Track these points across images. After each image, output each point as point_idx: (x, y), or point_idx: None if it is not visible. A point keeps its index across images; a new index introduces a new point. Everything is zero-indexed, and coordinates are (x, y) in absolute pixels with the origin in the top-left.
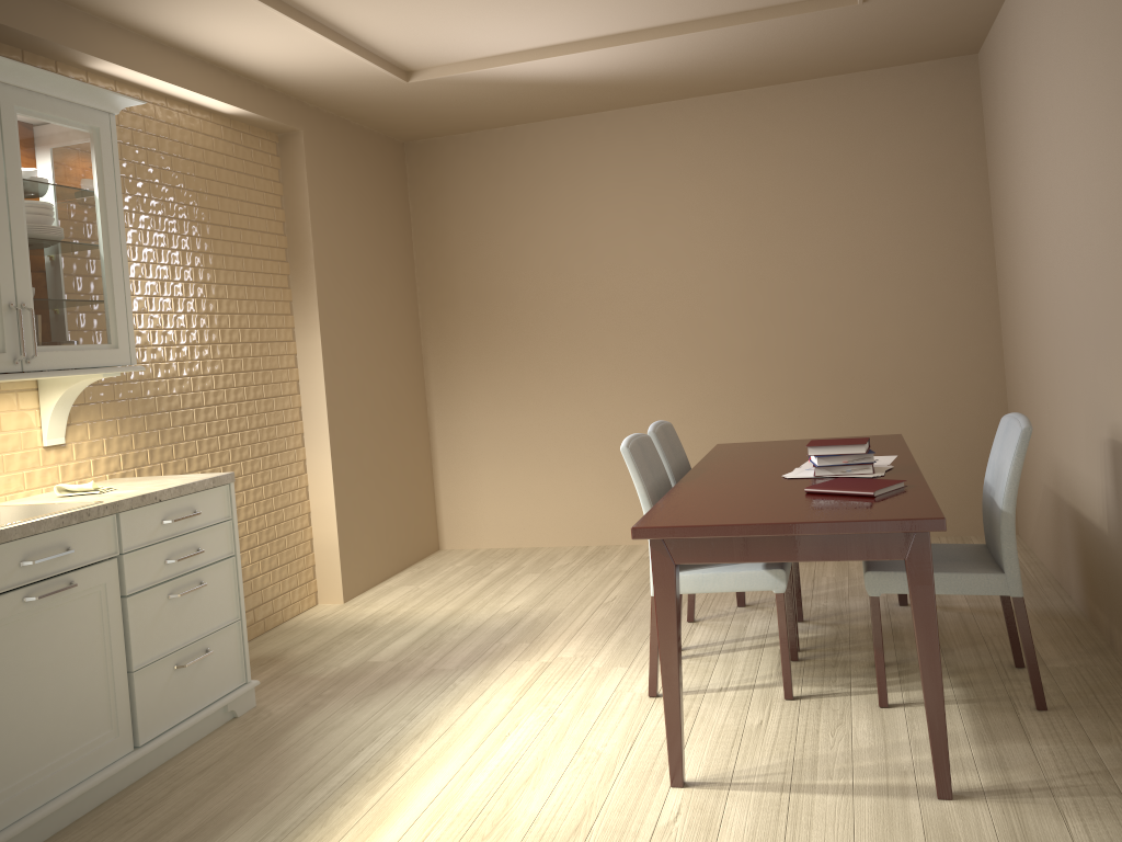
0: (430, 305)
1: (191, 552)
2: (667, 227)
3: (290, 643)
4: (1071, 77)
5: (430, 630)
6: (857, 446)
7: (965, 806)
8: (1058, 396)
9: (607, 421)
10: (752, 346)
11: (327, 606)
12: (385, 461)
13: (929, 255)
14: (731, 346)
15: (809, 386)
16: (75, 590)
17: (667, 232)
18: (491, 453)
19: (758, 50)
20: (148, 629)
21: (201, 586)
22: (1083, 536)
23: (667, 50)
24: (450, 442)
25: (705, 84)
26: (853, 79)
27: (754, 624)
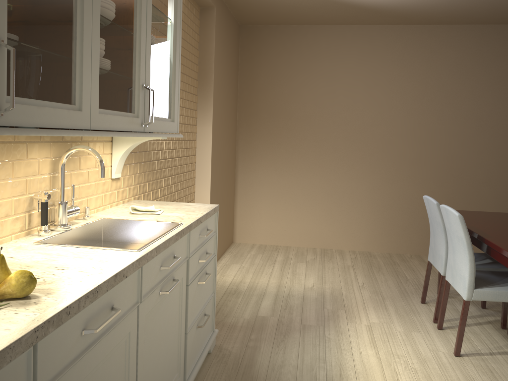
0: (243, 113)
1: (204, 254)
2: (379, 89)
3: None
4: None
5: (276, 296)
6: None
7: None
8: None
9: (333, 185)
10: (414, 156)
11: None
12: (223, 195)
13: None
14: (404, 155)
15: (441, 179)
16: (174, 283)
17: (378, 92)
18: (268, 195)
19: (465, 4)
20: (191, 305)
21: (209, 275)
22: None
23: None
24: (246, 187)
25: (416, 18)
26: (485, 27)
27: (460, 308)
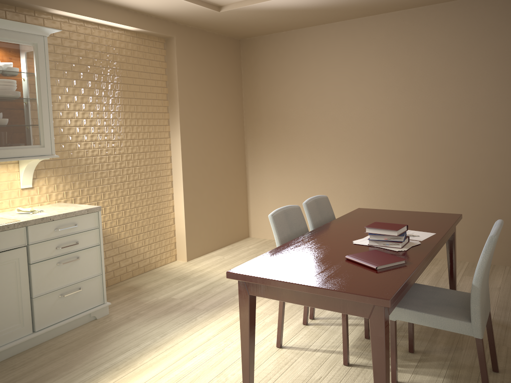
0: (249, 120)
1: (72, 243)
2: (364, 84)
3: (149, 280)
4: None
5: (209, 284)
6: (392, 231)
7: None
8: None
9: (328, 183)
10: (405, 151)
11: (179, 262)
12: (217, 195)
13: None
14: (394, 150)
15: (436, 174)
16: None
17: (364, 87)
18: (273, 194)
19: None
20: (44, 279)
21: (75, 259)
22: None
23: None
24: (255, 186)
25: (385, 7)
26: (474, 0)
27: None
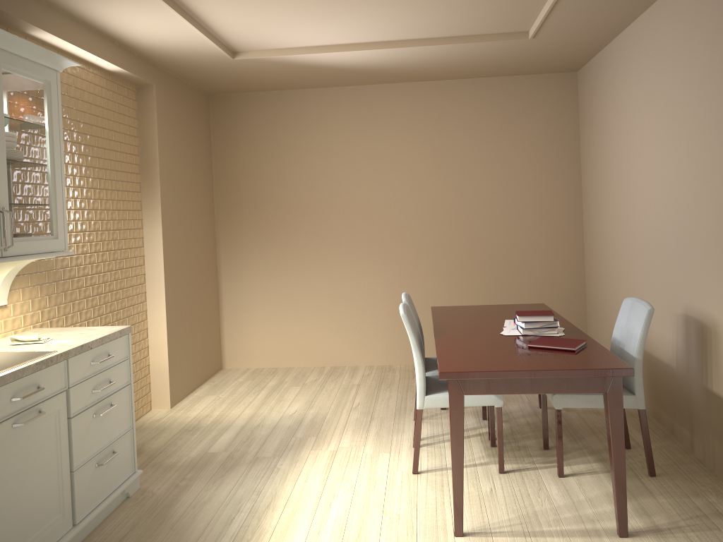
0: (222, 205)
1: (106, 383)
2: (385, 163)
3: (144, 439)
4: (667, 99)
5: (242, 428)
6: (548, 316)
7: (637, 541)
8: (636, 283)
9: (340, 286)
10: (435, 242)
11: (159, 411)
12: (194, 310)
13: (544, 191)
14: (422, 241)
15: (469, 268)
16: (41, 416)
17: (385, 167)
18: (261, 305)
19: (458, 59)
20: (82, 440)
21: (113, 407)
22: (651, 367)
23: (405, 54)
24: (233, 297)
25: (416, 75)
26: (503, 80)
27: None
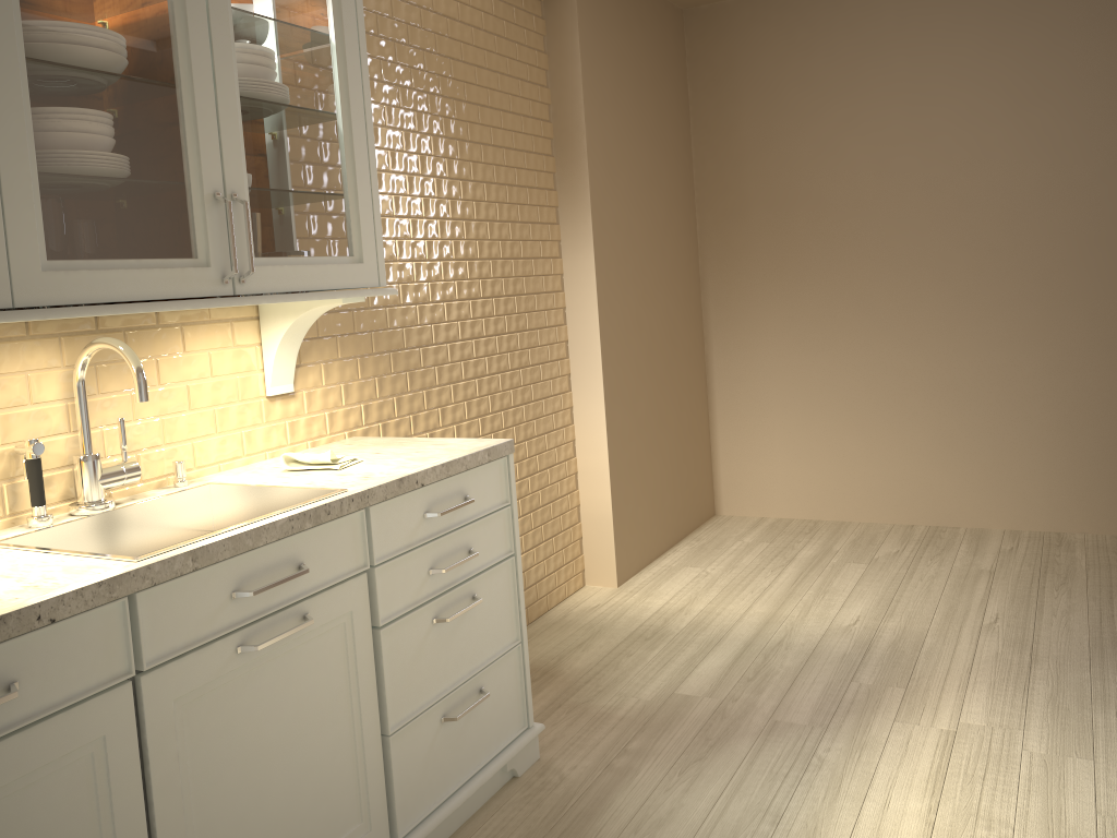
0: (711, 215)
1: (460, 554)
2: (1050, 107)
3: (563, 646)
4: None
5: (746, 647)
6: None
7: None
8: None
9: (947, 367)
10: None
11: (597, 590)
12: (660, 408)
13: None
14: None
15: None
16: (309, 626)
17: (1050, 114)
18: (785, 401)
19: None
20: (407, 671)
21: (474, 603)
22: None
23: None
24: (733, 385)
25: None
26: None
27: None
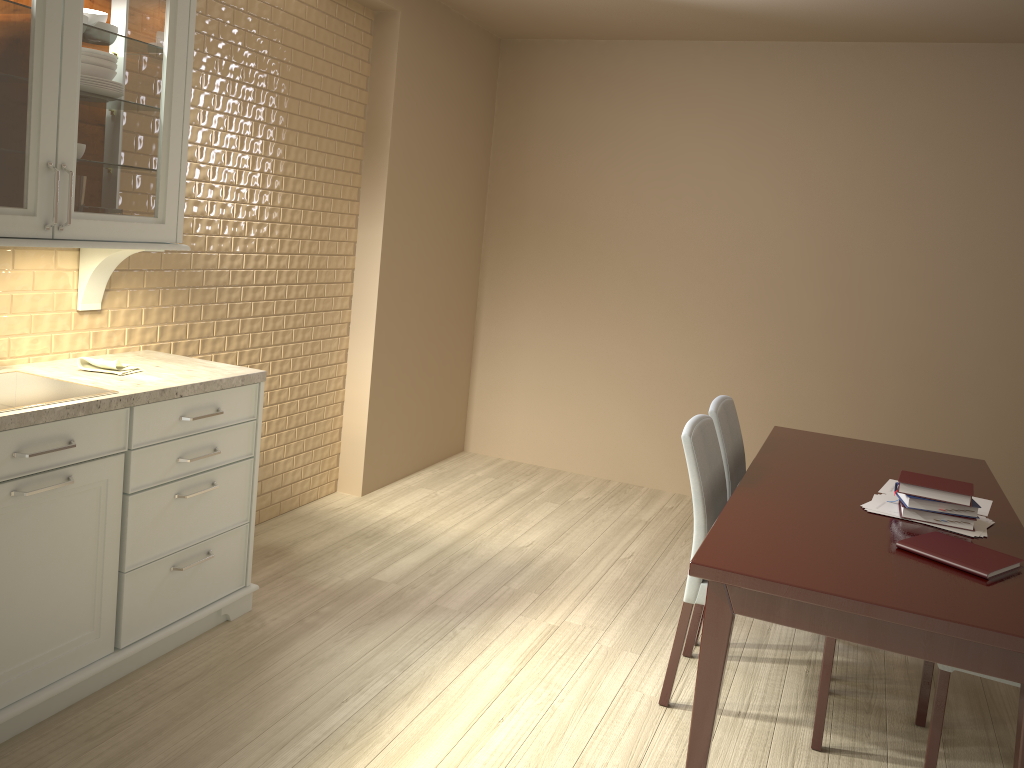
0: (497, 210)
1: (207, 450)
2: (758, 175)
3: (301, 534)
4: None
5: (439, 552)
6: (961, 496)
7: None
8: None
9: (654, 362)
10: (822, 317)
11: (344, 496)
12: (425, 360)
13: None
14: (799, 313)
15: (874, 370)
16: (72, 485)
17: (757, 181)
18: (531, 369)
19: (909, 3)
20: (148, 529)
21: (211, 488)
22: None
23: None
24: (493, 350)
25: (833, 30)
26: (1000, 50)
27: (778, 627)
